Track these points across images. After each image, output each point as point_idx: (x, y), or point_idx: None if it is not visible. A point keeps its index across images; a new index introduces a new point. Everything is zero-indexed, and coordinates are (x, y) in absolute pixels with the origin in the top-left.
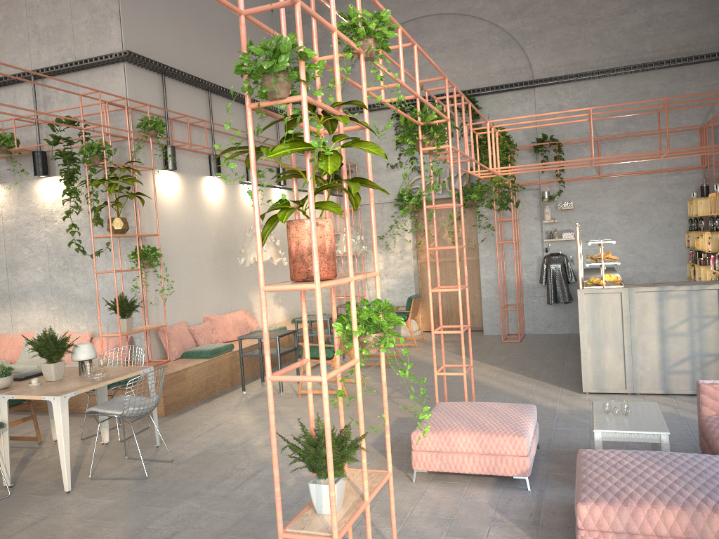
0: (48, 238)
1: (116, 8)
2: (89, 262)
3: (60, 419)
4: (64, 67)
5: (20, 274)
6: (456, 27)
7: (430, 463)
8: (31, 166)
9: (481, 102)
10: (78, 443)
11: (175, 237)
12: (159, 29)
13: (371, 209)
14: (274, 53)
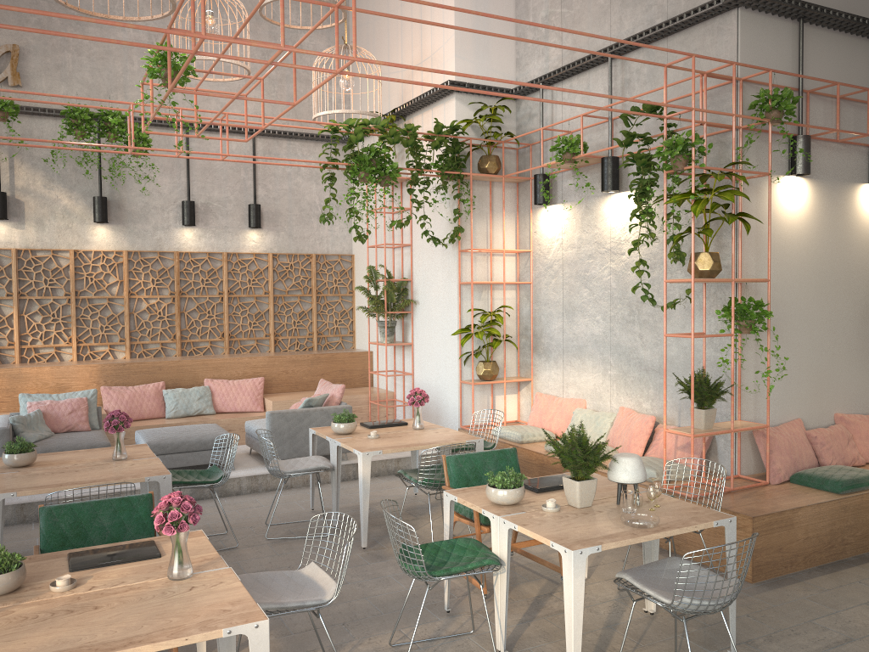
0: (611, 276)
1: None
2: (661, 315)
3: (570, 587)
4: (650, 32)
5: (575, 322)
6: None
7: None
8: (599, 179)
9: None
10: (613, 595)
11: (797, 284)
12: None
13: None
14: None
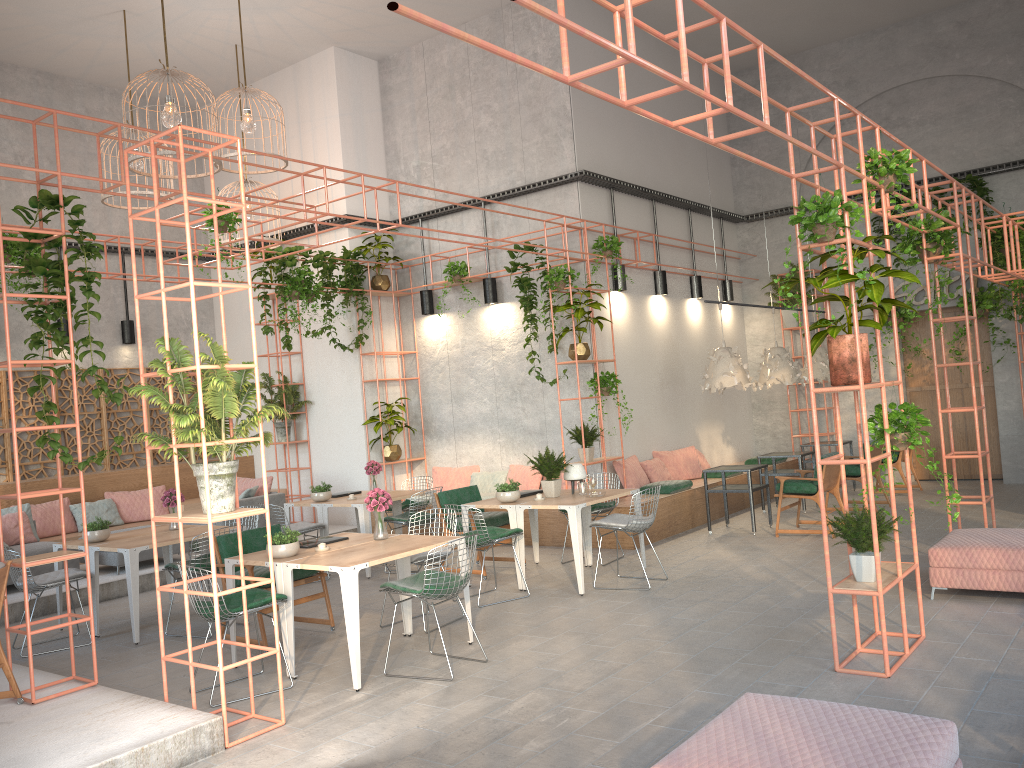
0: (495, 367)
1: (569, 127)
2: (539, 391)
3: (575, 526)
4: (516, 191)
5: (465, 405)
6: (953, 92)
7: (950, 579)
8: (478, 294)
9: (992, 184)
10: (560, 566)
11: (624, 363)
12: (605, 141)
13: (893, 325)
14: (825, 208)
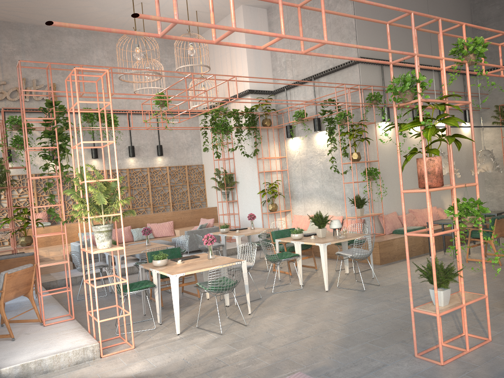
0: (321, 164)
1: (354, 33)
2: (341, 177)
3: (322, 255)
4: (328, 71)
5: (308, 184)
6: None
7: None
8: (312, 126)
9: None
10: (334, 272)
11: (390, 161)
12: (379, 38)
13: (473, 148)
14: (403, 82)
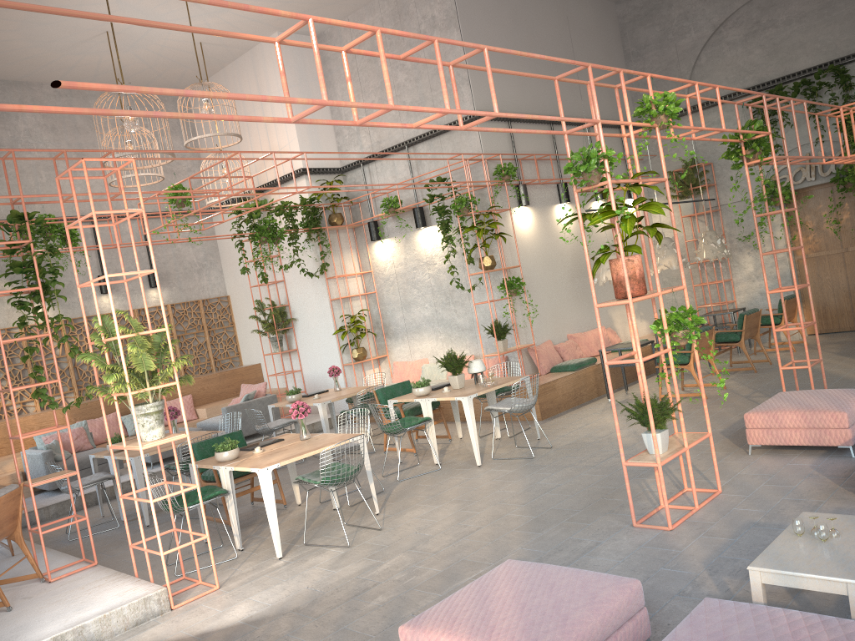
0: (431, 278)
1: (466, 75)
2: (465, 296)
3: (468, 413)
4: (429, 134)
5: (412, 311)
6: None
7: (762, 438)
8: (411, 220)
9: (854, 70)
10: (478, 439)
11: (534, 265)
12: (501, 81)
13: (675, 240)
14: (587, 159)
